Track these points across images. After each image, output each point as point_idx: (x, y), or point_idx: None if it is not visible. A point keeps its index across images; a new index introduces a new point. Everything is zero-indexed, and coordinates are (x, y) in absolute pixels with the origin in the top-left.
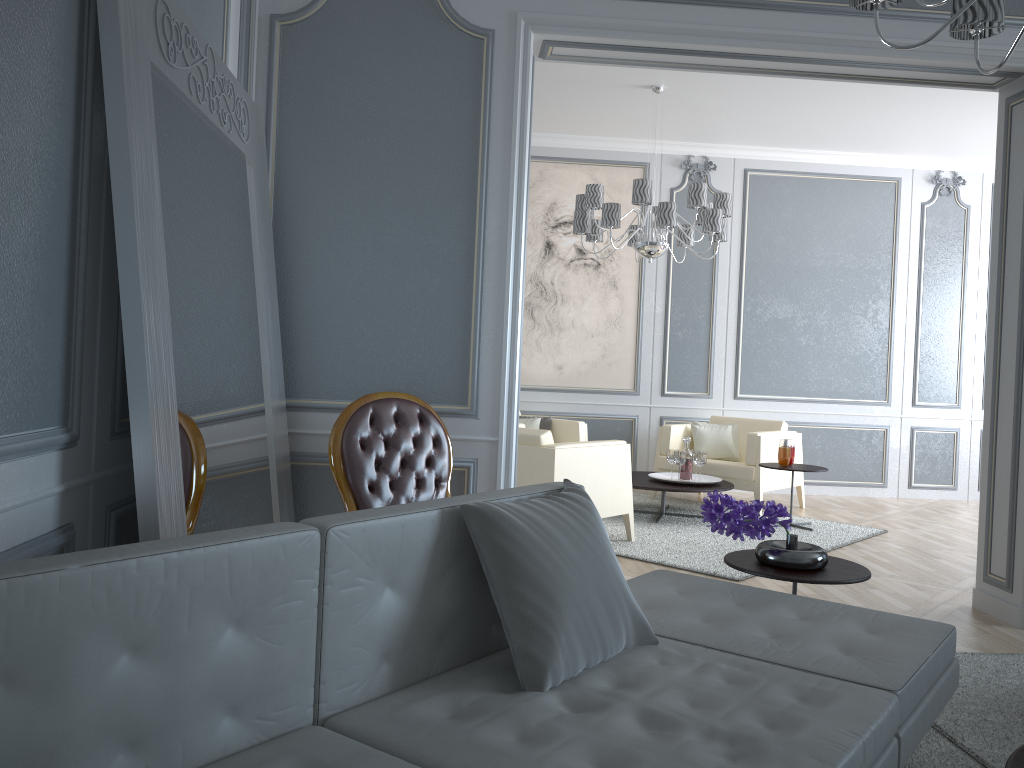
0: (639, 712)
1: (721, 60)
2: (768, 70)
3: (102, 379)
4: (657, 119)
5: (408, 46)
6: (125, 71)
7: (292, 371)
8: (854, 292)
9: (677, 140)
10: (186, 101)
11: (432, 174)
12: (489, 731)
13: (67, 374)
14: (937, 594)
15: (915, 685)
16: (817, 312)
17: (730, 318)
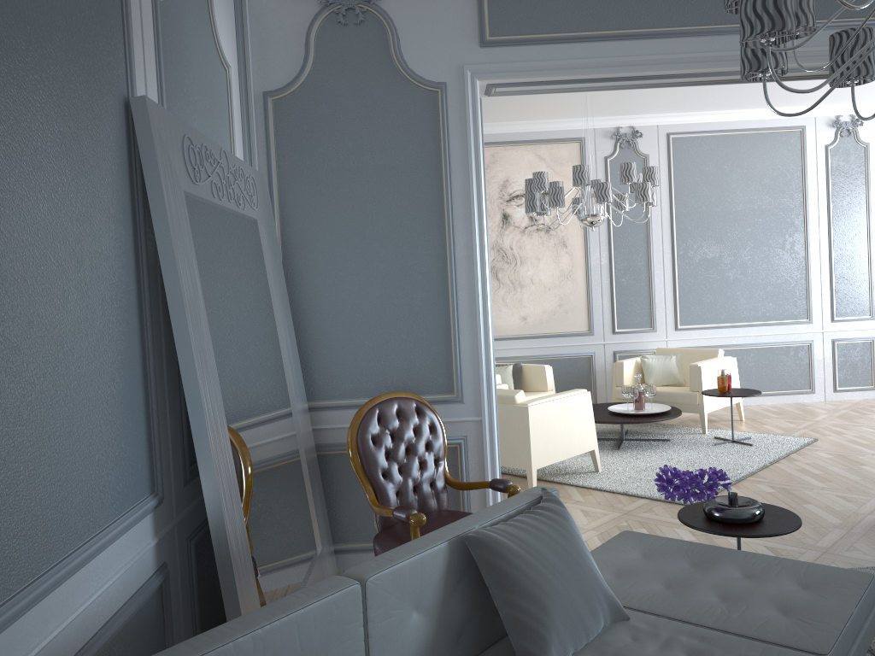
0: None
1: (638, 81)
2: (679, 83)
3: (174, 443)
4: (588, 103)
5: (377, 104)
6: (168, 214)
7: (310, 379)
8: (772, 229)
9: (606, 116)
10: (211, 203)
11: (407, 207)
12: None
13: (150, 452)
14: (863, 504)
15: (842, 643)
16: (741, 249)
17: (666, 262)
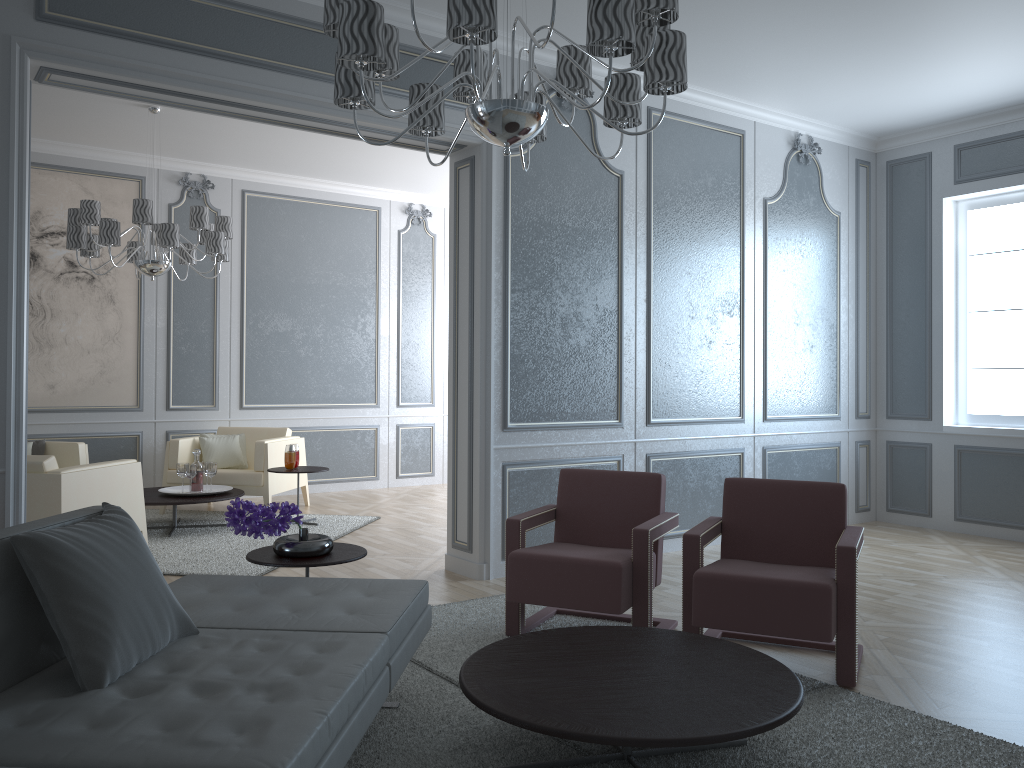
0: (192, 685)
1: (223, 106)
2: (266, 119)
3: None
4: (153, 136)
5: None
6: None
7: None
8: (346, 307)
9: (174, 157)
10: None
11: None
12: (61, 726)
13: None
14: (420, 563)
15: (400, 626)
16: (314, 325)
17: (234, 332)
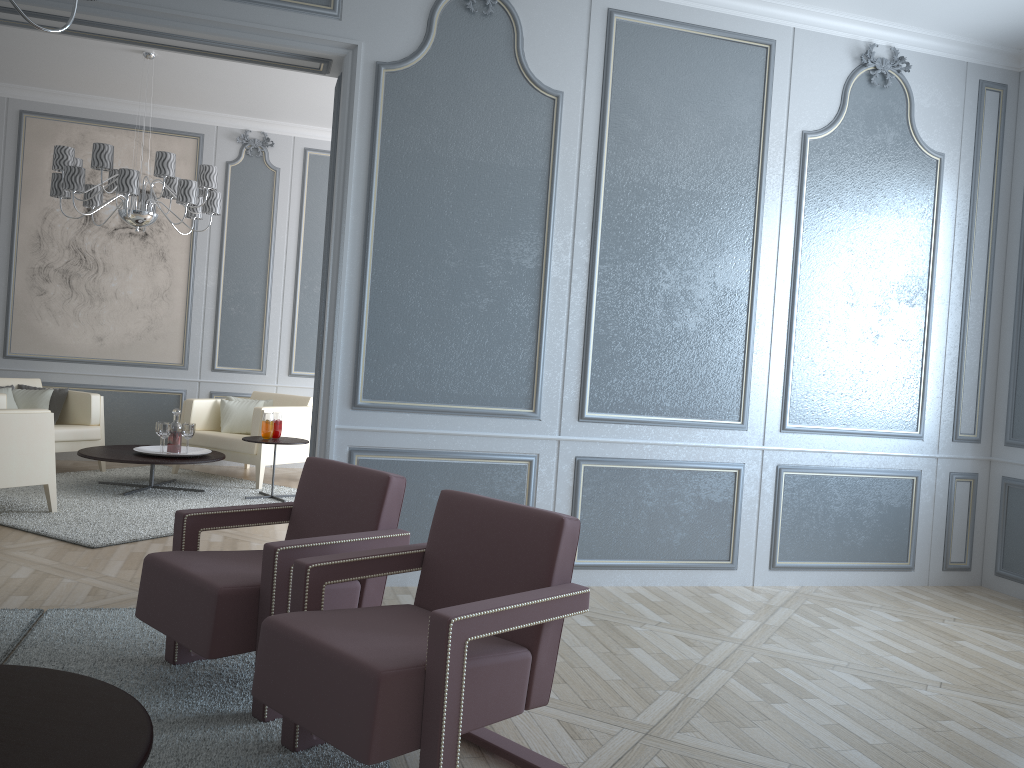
0: None
1: (17, 16)
2: (80, 32)
3: None
4: (186, 88)
5: None
6: None
7: None
8: None
9: (230, 113)
10: None
11: None
12: None
13: None
14: None
15: None
16: None
17: (287, 295)
